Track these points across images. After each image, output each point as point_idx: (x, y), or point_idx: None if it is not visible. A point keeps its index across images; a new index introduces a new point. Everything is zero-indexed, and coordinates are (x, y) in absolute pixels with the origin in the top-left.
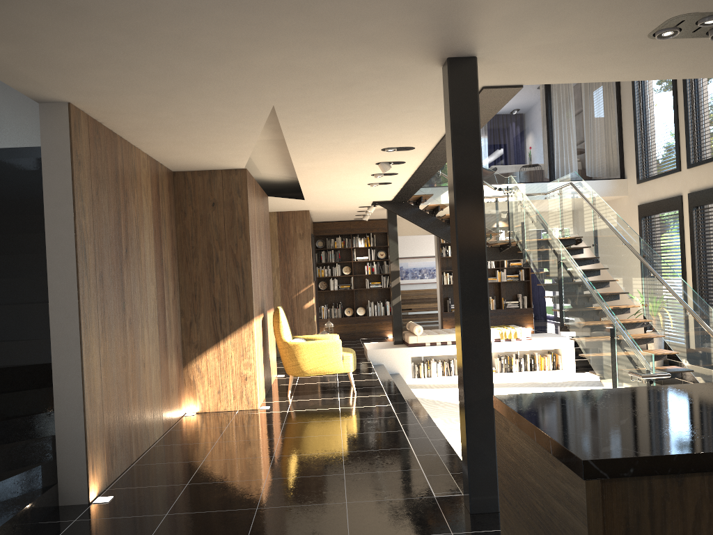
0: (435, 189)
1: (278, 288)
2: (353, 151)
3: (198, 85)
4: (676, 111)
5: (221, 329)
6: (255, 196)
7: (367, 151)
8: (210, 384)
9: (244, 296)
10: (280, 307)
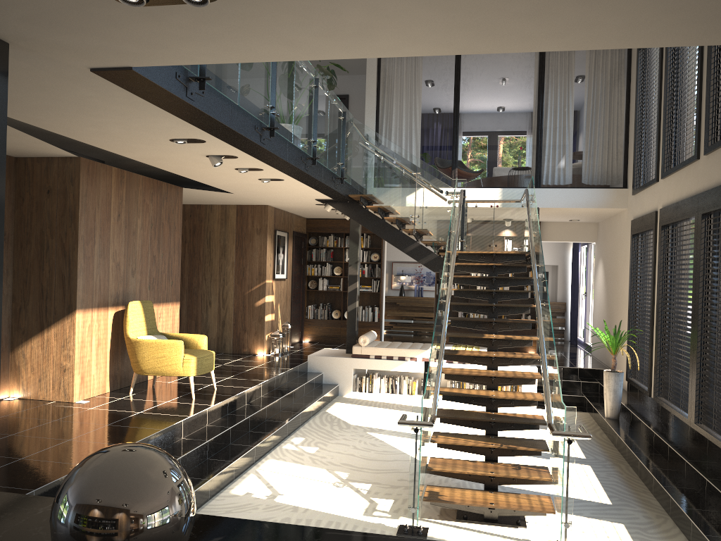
0: (374, 189)
1: (232, 283)
2: (145, 142)
3: None
4: (658, 109)
5: (46, 318)
6: (119, 186)
7: (161, 142)
8: (33, 371)
9: (69, 286)
10: (139, 301)
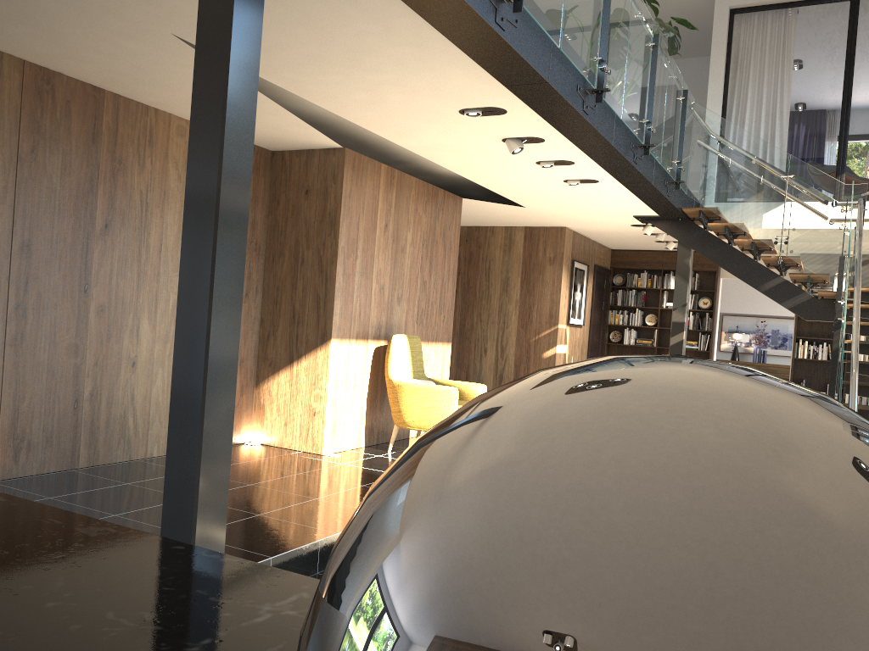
0: (721, 201)
1: (513, 327)
2: (426, 117)
3: (32, 4)
4: None
5: (297, 348)
6: (388, 189)
7: (447, 116)
8: (278, 412)
9: (324, 310)
10: (404, 336)
